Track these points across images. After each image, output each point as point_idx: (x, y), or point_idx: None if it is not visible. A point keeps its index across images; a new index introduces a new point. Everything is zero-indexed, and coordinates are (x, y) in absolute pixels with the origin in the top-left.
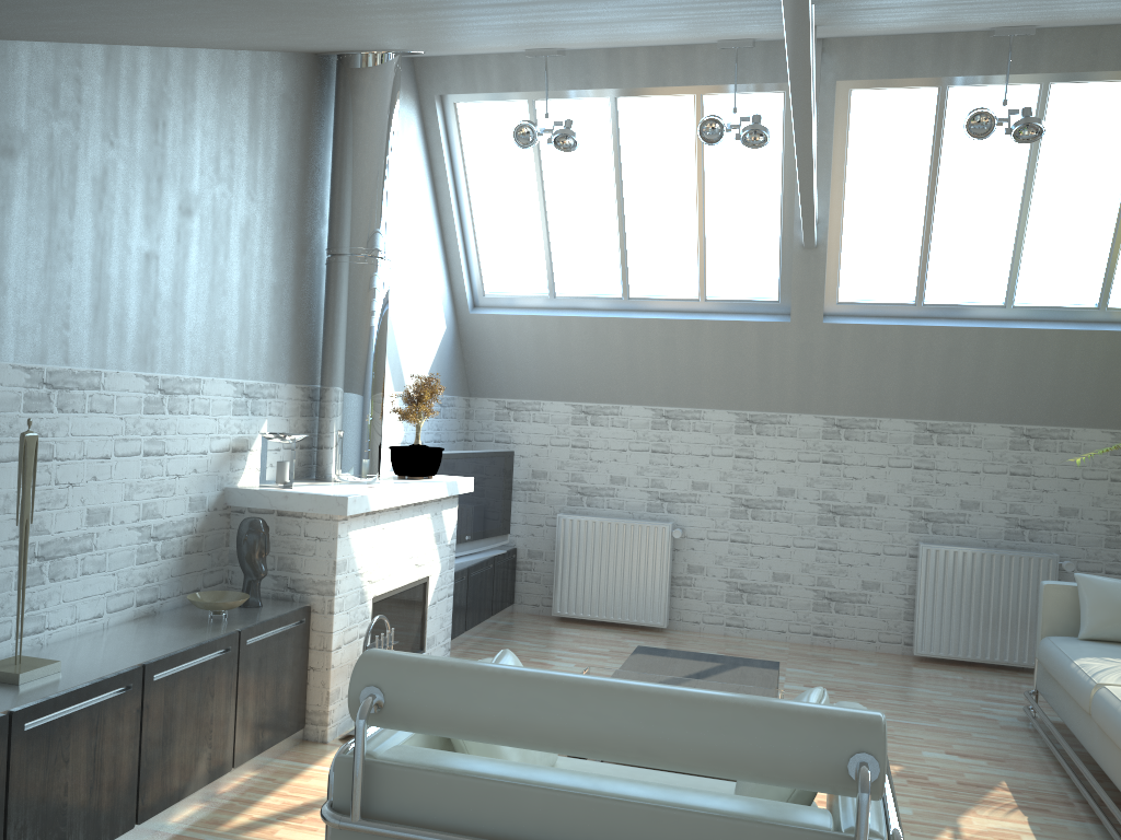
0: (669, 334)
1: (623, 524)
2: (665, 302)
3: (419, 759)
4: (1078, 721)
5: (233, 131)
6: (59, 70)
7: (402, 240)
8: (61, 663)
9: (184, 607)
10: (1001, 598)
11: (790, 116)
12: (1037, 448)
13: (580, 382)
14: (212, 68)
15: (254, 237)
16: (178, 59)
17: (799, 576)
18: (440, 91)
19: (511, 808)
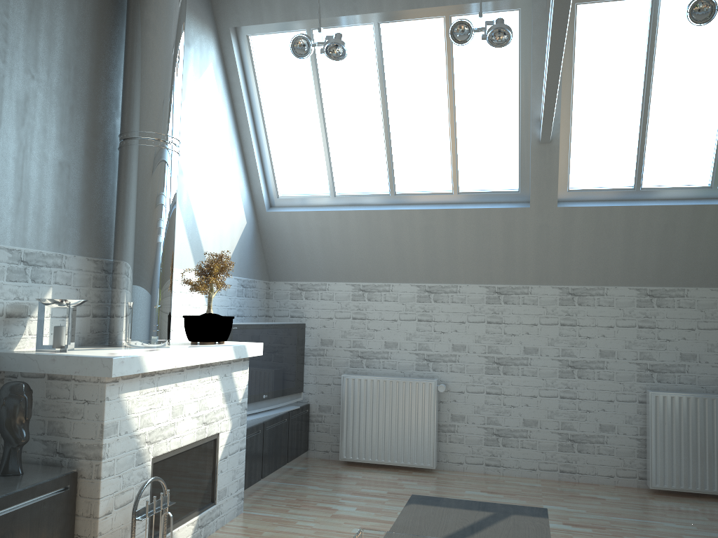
0: (429, 222)
1: (396, 381)
2: (424, 196)
3: None
4: None
5: (7, 7)
6: None
7: (202, 144)
8: None
9: None
10: None
11: (525, 30)
12: None
13: (358, 265)
14: None
15: (35, 113)
16: None
17: (546, 422)
18: (234, 24)
19: None
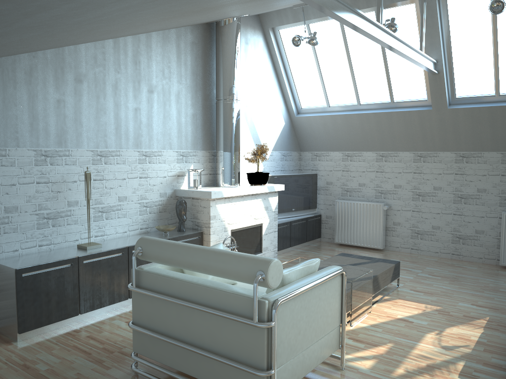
0: (378, 119)
1: (362, 204)
2: (375, 105)
3: (155, 271)
4: None
5: (169, 59)
6: (96, 51)
7: (257, 90)
8: (104, 245)
9: (159, 231)
10: None
11: (419, 14)
12: None
13: (344, 142)
14: (158, 38)
15: (182, 97)
16: (143, 38)
17: (444, 227)
18: (270, 26)
19: (172, 286)
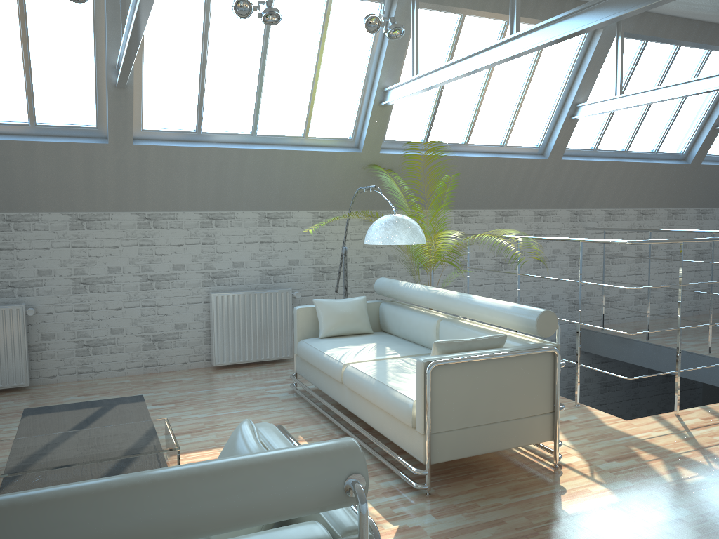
0: (5, 152)
1: None
2: None
3: None
4: (332, 387)
5: None
6: None
7: None
8: None
9: None
10: (262, 320)
11: None
12: (274, 225)
13: None
14: None
15: None
16: None
17: (131, 328)
18: None
19: None
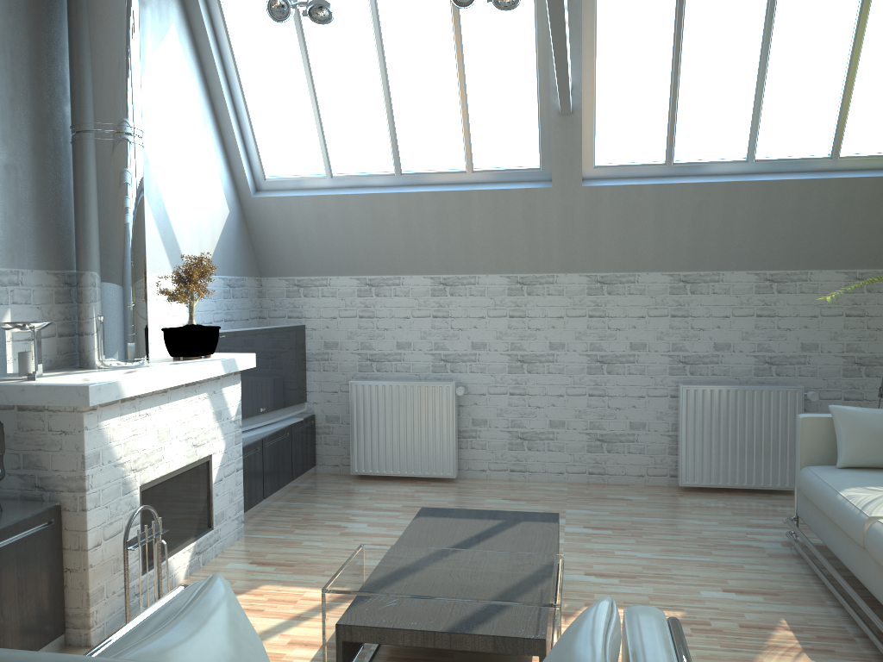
0: (441, 205)
1: (410, 386)
2: (435, 176)
3: None
4: (849, 552)
5: None
6: None
7: (169, 124)
8: None
9: None
10: (754, 429)
11: None
12: (779, 291)
13: (363, 256)
14: None
15: None
16: None
17: (573, 422)
18: None
19: None
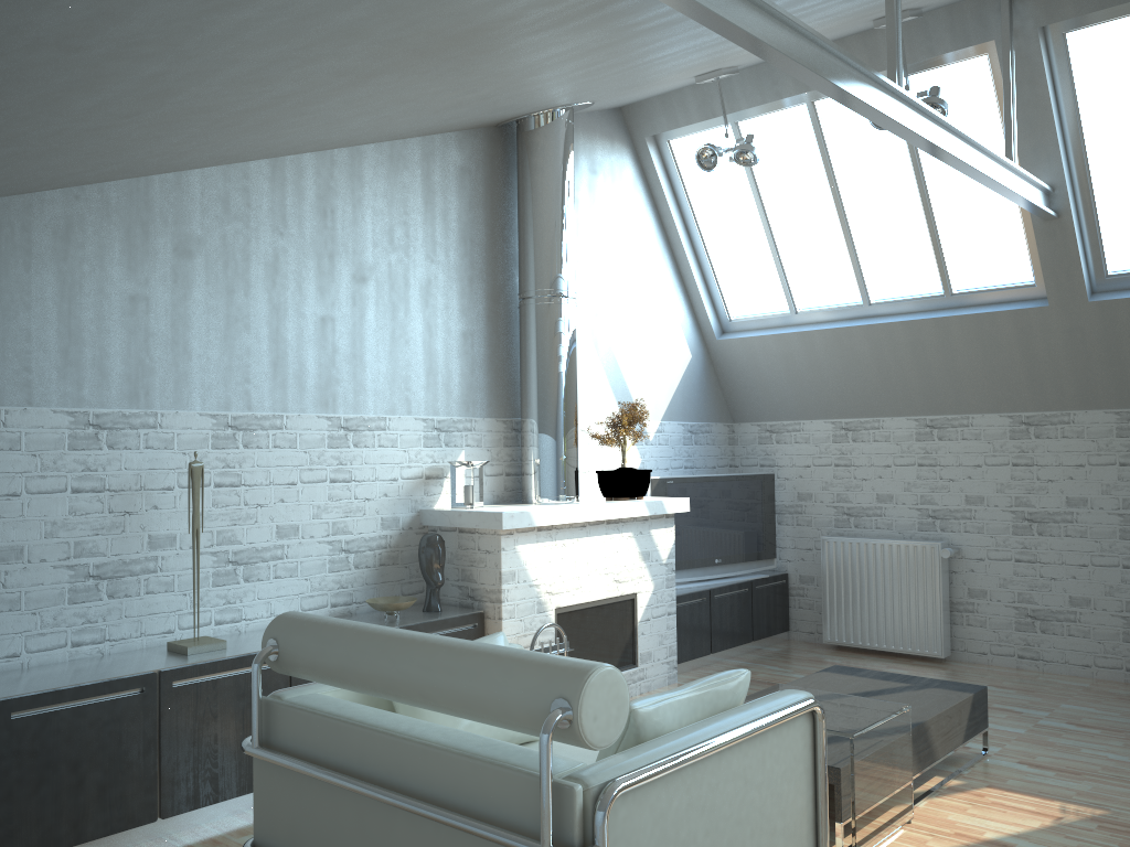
0: (915, 336)
1: (888, 545)
2: (907, 303)
3: (311, 702)
4: None
5: (406, 207)
6: (228, 185)
7: (621, 277)
8: (235, 643)
9: (379, 611)
10: None
11: (999, 78)
12: None
13: (835, 397)
14: (380, 158)
15: (437, 293)
16: (344, 157)
17: (1102, 601)
18: (649, 132)
19: (344, 743)
